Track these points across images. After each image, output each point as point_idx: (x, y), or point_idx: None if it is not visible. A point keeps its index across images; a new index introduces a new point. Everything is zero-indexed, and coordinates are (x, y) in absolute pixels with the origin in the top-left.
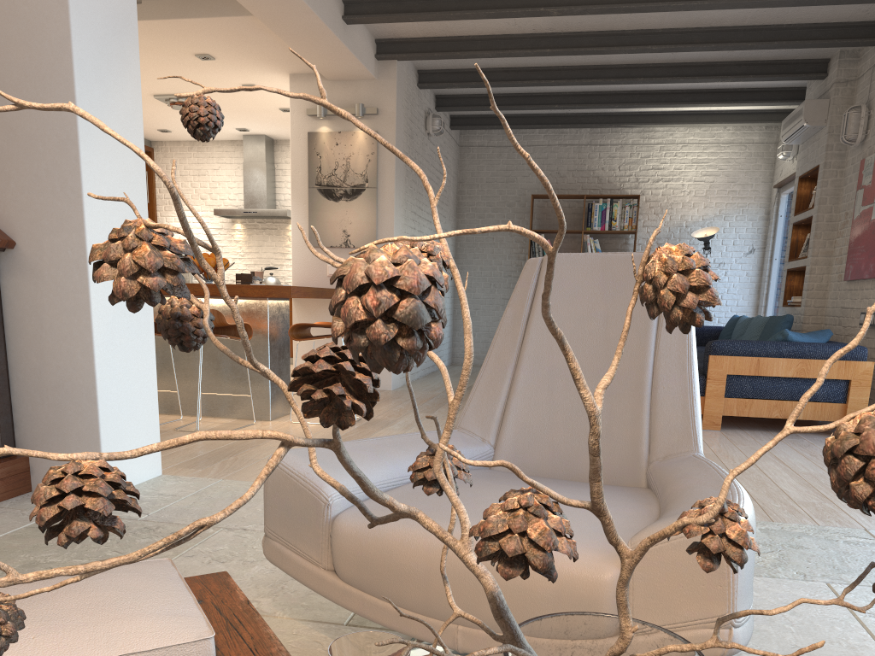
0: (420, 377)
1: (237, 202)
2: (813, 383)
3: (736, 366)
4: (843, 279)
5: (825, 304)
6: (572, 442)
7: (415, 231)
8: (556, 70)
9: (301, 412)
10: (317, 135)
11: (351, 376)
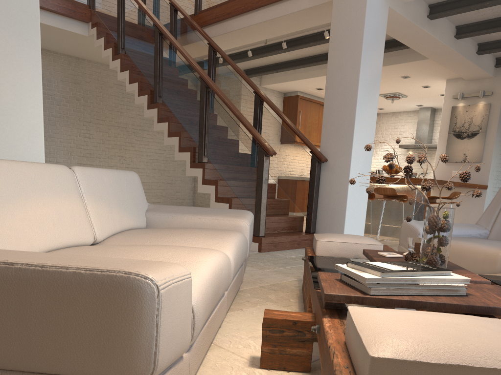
0: None
1: (411, 141)
2: None
3: None
4: None
5: None
6: None
7: None
8: None
9: (404, 176)
10: (456, 107)
11: (409, 168)
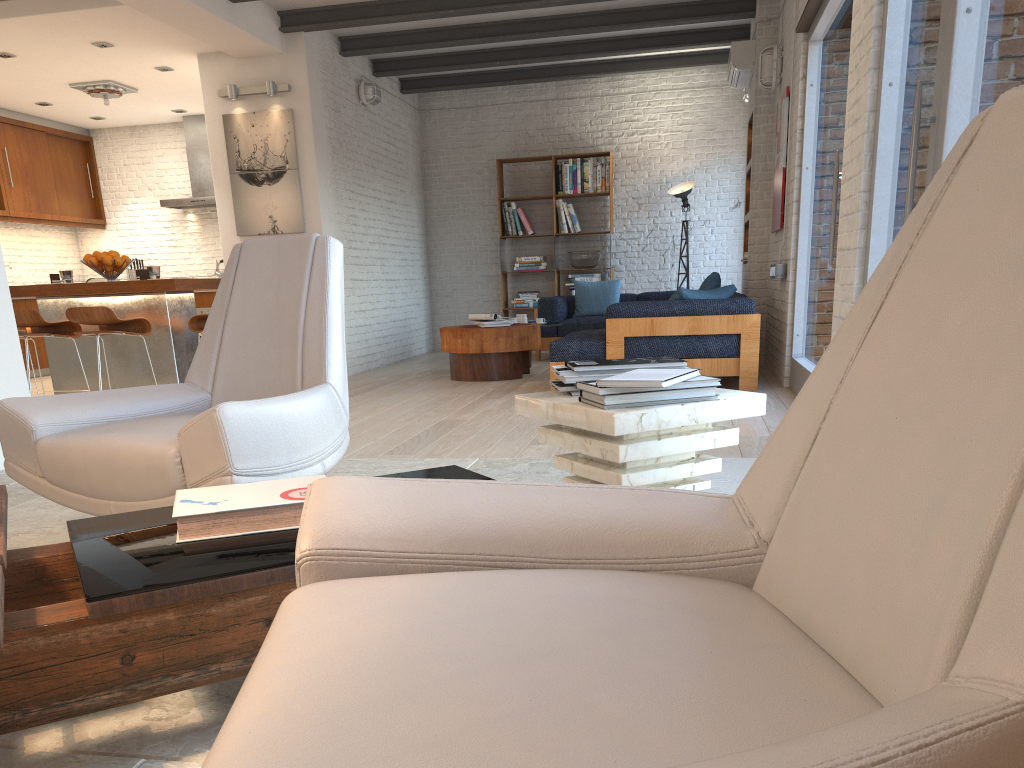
0: (382, 365)
1: (186, 191)
2: (707, 339)
3: (632, 327)
4: (771, 232)
5: (768, 258)
6: (259, 384)
7: (355, 211)
8: (480, 27)
9: None
10: (232, 117)
11: None
